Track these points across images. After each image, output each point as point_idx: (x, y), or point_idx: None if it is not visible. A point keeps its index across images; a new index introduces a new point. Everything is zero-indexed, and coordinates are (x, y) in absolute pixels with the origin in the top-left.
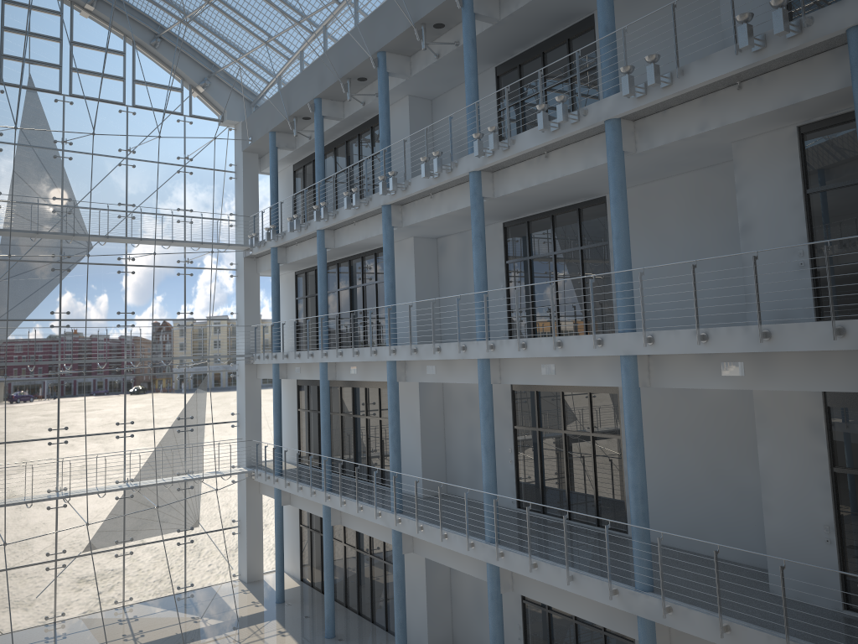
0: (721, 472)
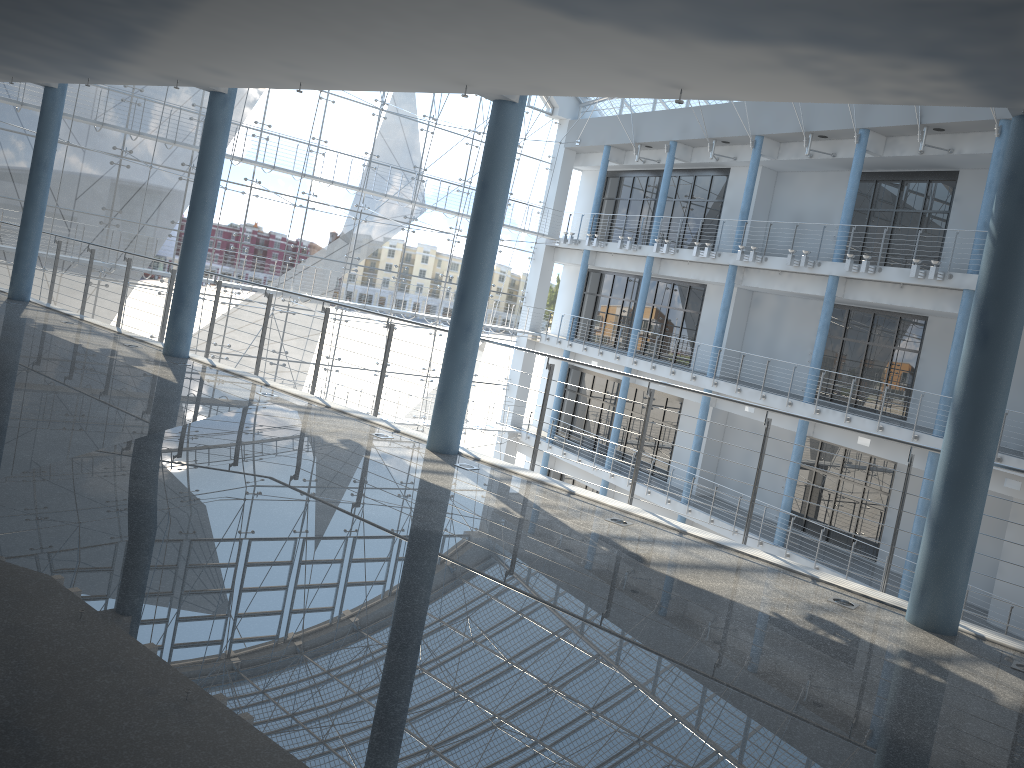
0: None
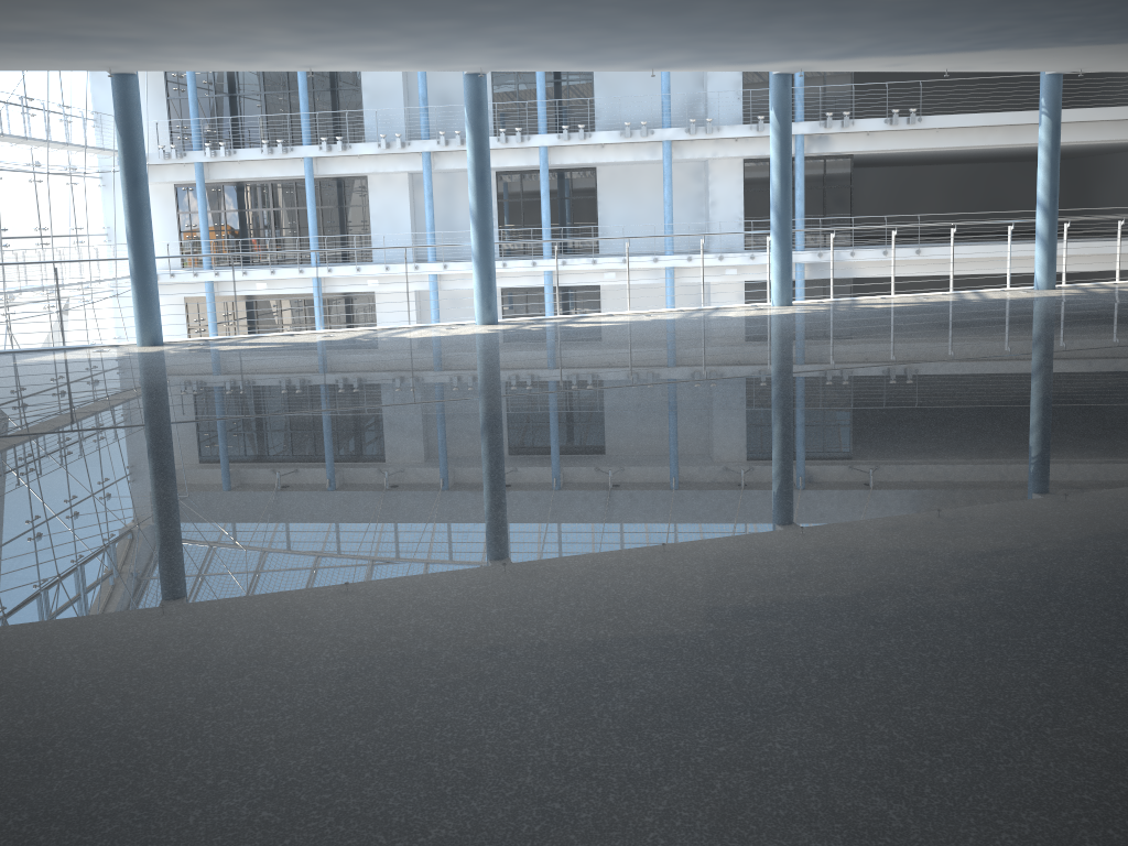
0: None
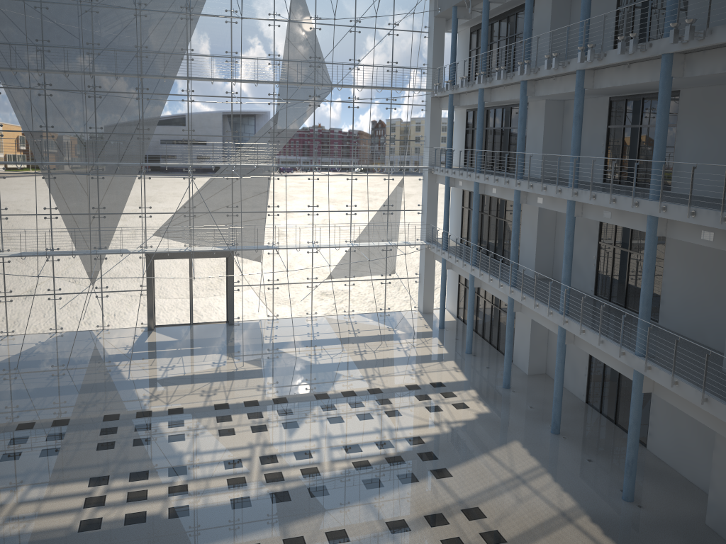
0: (720, 294)
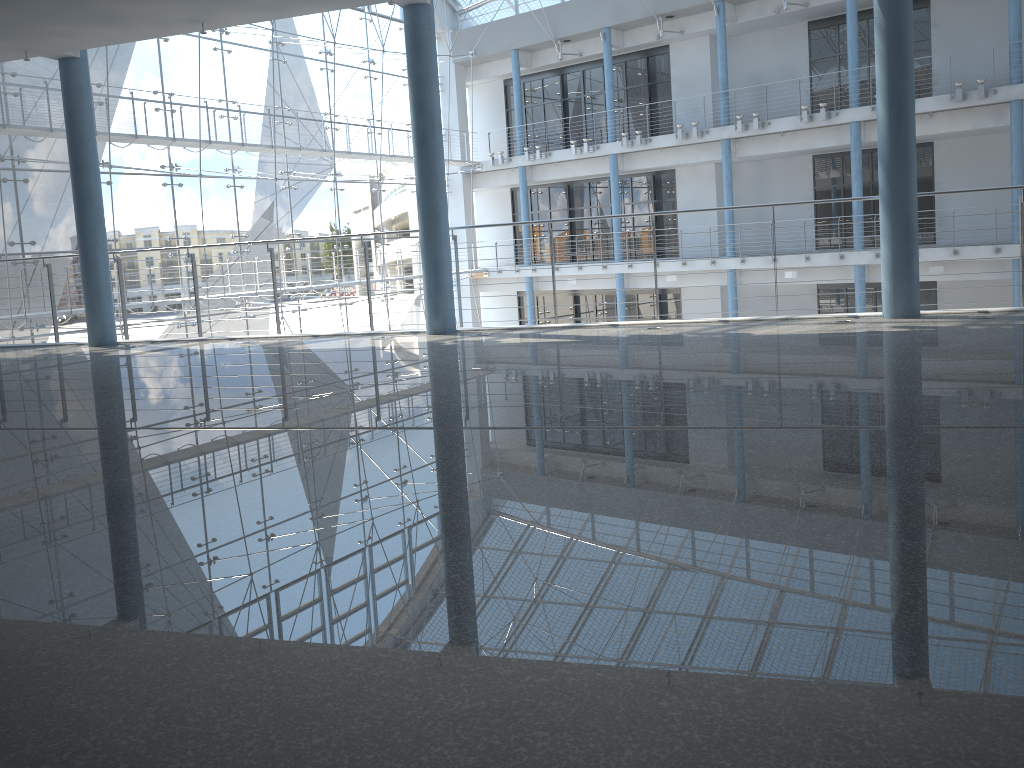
0: None
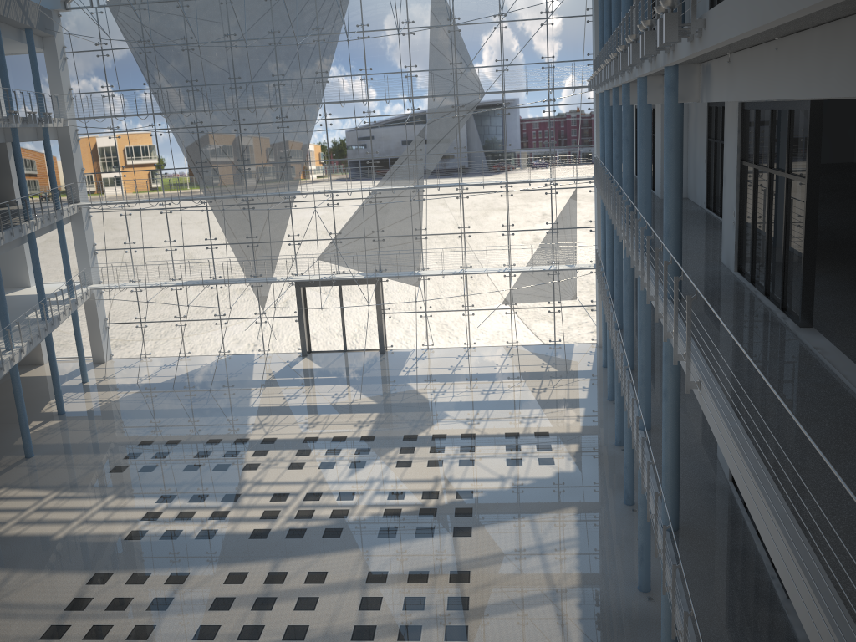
0: None
